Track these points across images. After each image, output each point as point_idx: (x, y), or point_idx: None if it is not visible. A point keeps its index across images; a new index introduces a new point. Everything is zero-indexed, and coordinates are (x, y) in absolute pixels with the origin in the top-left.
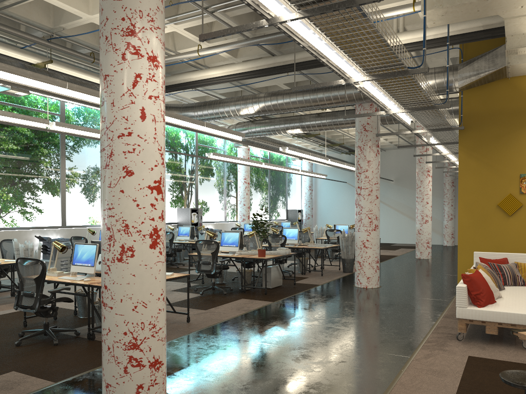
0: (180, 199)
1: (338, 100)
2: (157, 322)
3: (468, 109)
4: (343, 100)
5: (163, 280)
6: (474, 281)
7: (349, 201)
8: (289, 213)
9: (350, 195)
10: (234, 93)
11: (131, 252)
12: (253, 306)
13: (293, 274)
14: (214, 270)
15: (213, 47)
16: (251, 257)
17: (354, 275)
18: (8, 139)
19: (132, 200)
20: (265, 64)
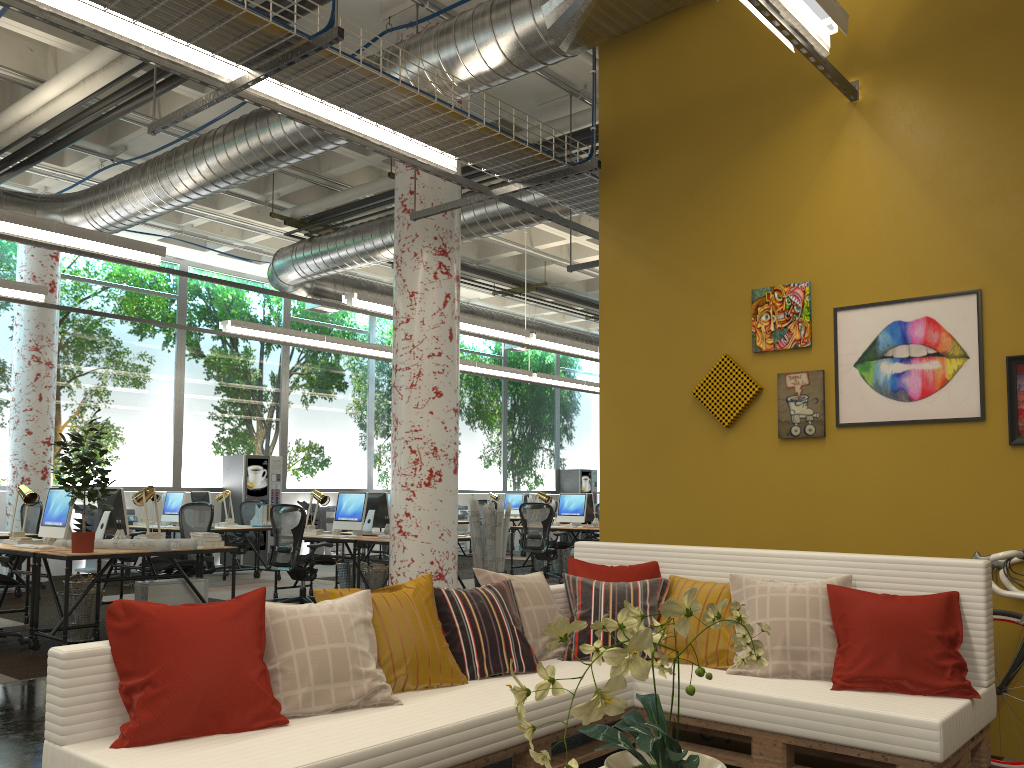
0: (234, 436)
1: (310, 128)
2: None
3: (621, 110)
4: None
5: None
6: (150, 632)
7: None
8: (564, 477)
9: None
10: (264, 179)
11: None
12: None
13: None
14: None
15: None
16: (45, 553)
17: None
18: None
19: None
20: None
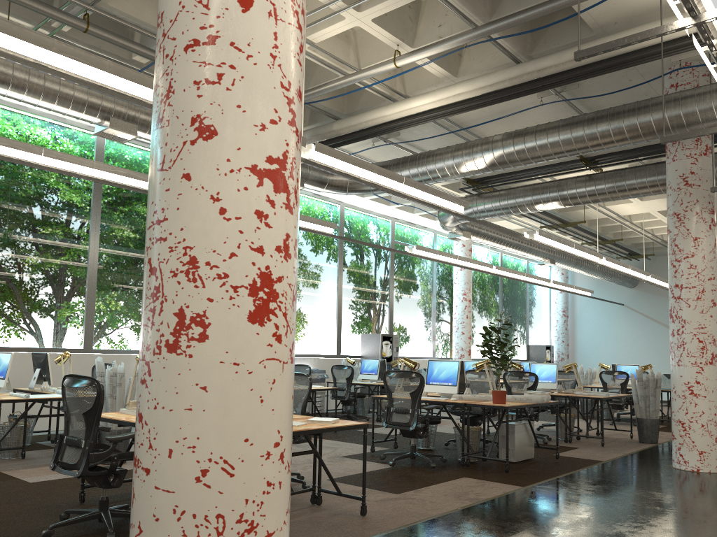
0: (366, 321)
1: (637, 131)
2: (261, 518)
3: None
4: (647, 130)
5: (283, 410)
6: None
7: (629, 334)
8: (532, 350)
9: (630, 325)
10: None
11: (201, 329)
12: (486, 492)
13: (549, 441)
14: (414, 424)
15: (420, 50)
16: (480, 404)
17: (662, 449)
18: (122, 222)
19: (209, 198)
20: (505, 79)
